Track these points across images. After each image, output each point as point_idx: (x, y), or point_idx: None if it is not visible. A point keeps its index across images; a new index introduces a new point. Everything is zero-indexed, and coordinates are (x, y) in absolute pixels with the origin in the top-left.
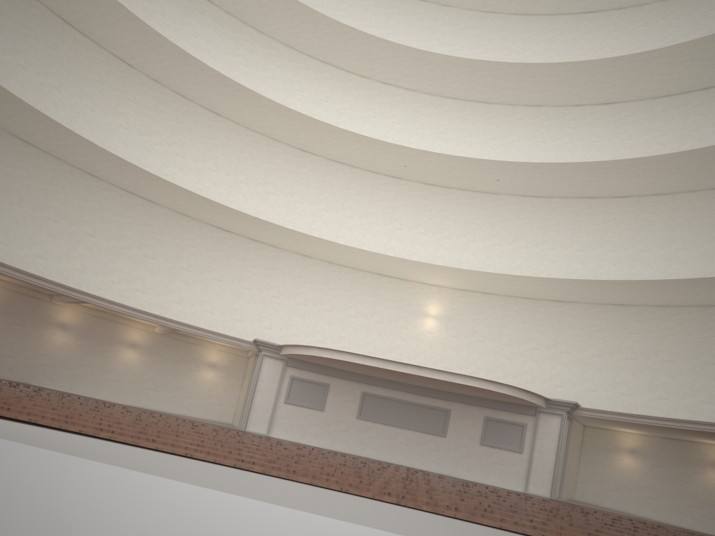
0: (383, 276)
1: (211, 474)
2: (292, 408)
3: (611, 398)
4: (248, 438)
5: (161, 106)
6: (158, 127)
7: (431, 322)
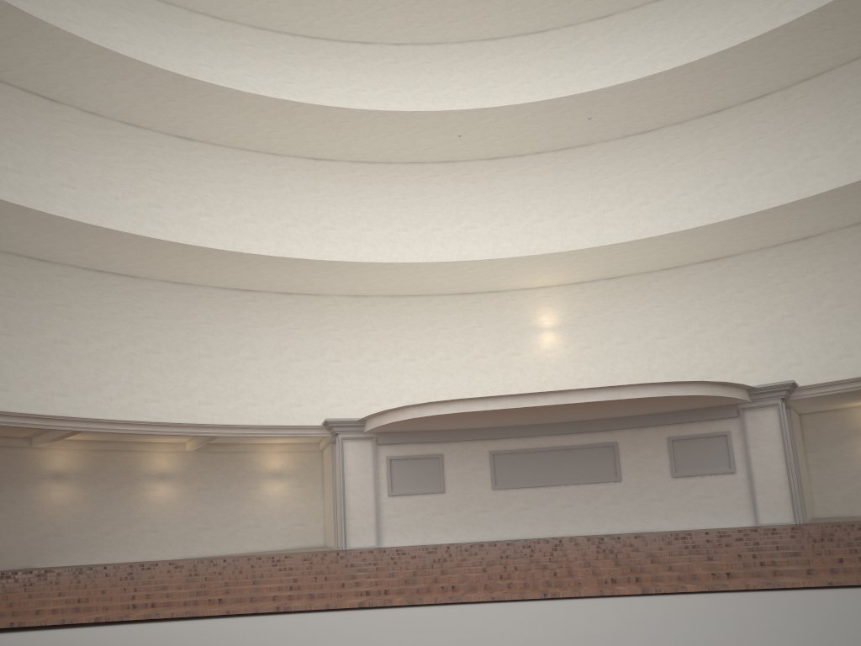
0: (469, 295)
1: (332, 633)
2: (402, 500)
3: (826, 366)
4: (356, 558)
5: (111, 146)
6: (114, 175)
7: (550, 337)
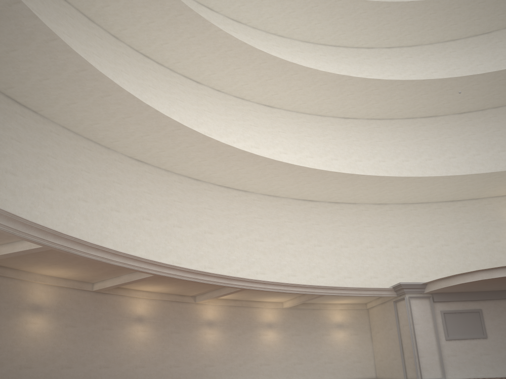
0: (456, 202)
1: None
2: (456, 343)
3: None
4: None
5: (229, 110)
6: (231, 128)
7: None
